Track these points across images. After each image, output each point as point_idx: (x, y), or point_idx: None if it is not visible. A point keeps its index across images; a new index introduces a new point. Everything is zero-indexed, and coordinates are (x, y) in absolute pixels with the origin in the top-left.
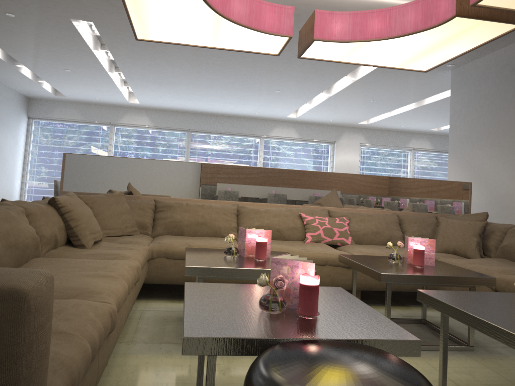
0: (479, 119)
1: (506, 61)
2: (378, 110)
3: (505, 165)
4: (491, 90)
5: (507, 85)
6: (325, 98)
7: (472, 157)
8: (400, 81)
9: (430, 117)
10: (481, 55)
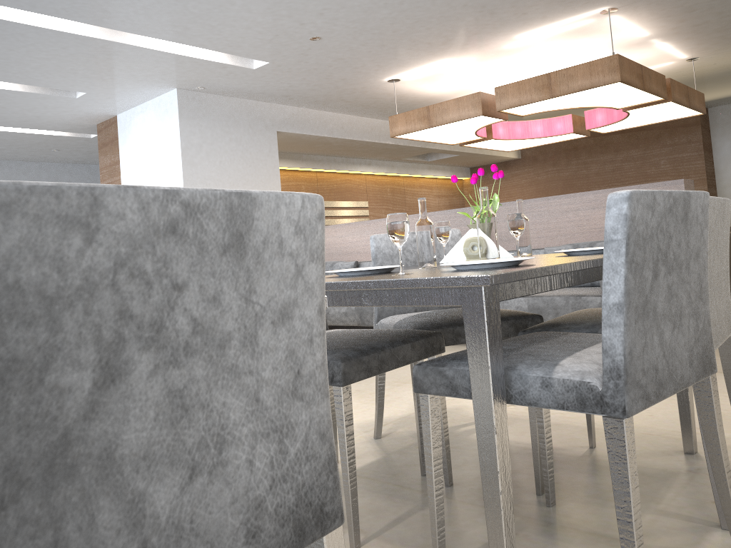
0: (230, 163)
1: (258, 115)
2: None
3: None
4: (243, 137)
5: (262, 139)
6: None
7: None
8: (116, 67)
9: None
10: (234, 95)
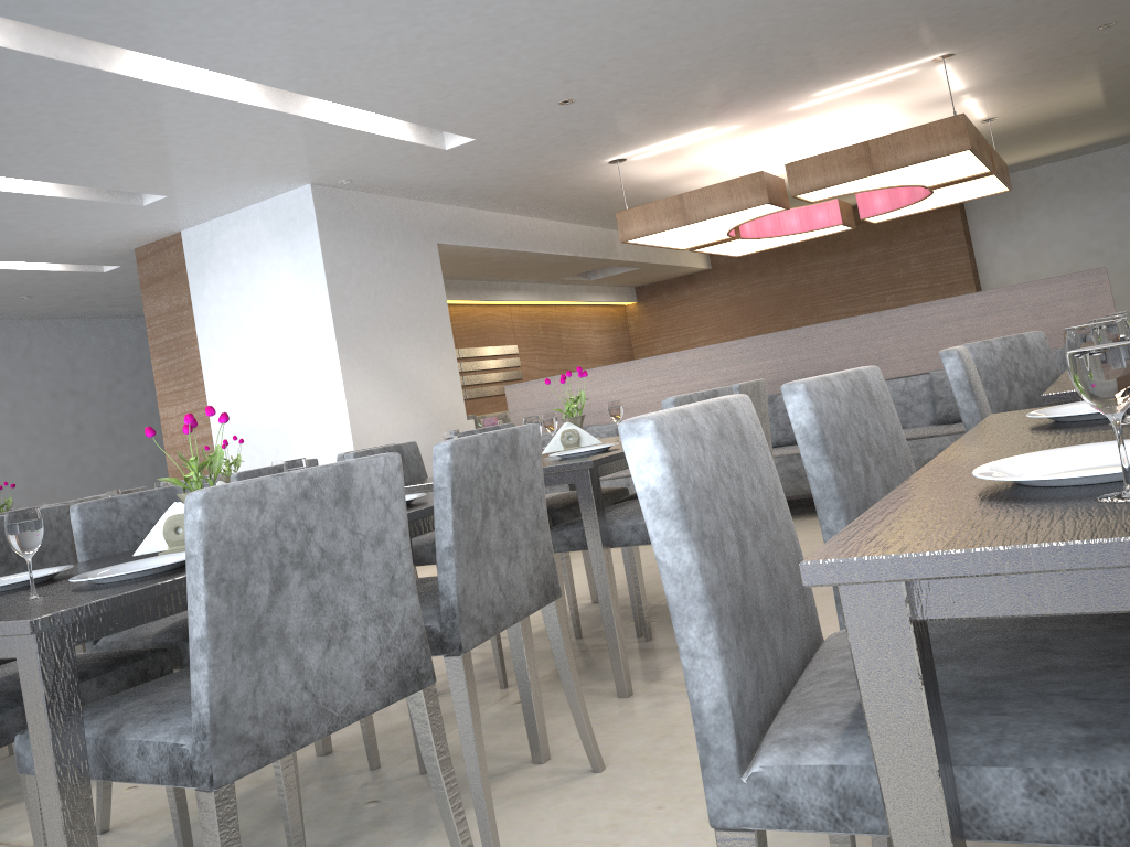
0: (388, 294)
1: (413, 220)
2: None
3: (440, 369)
4: (399, 254)
5: (422, 256)
6: (22, 47)
7: (388, 355)
8: (251, 153)
9: None
10: (383, 192)
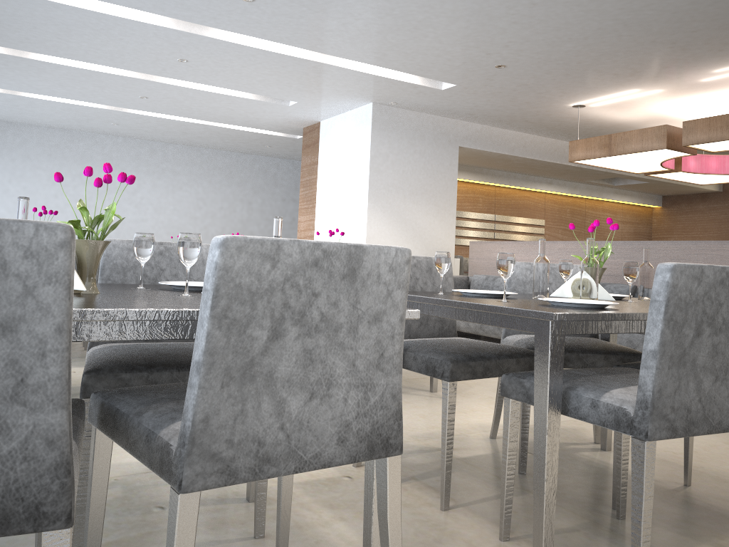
0: (412, 173)
1: (443, 130)
2: (87, 55)
3: (441, 223)
4: (427, 150)
5: (444, 153)
6: (172, 26)
7: (403, 209)
8: (323, 83)
9: (45, 79)
10: (423, 111)
